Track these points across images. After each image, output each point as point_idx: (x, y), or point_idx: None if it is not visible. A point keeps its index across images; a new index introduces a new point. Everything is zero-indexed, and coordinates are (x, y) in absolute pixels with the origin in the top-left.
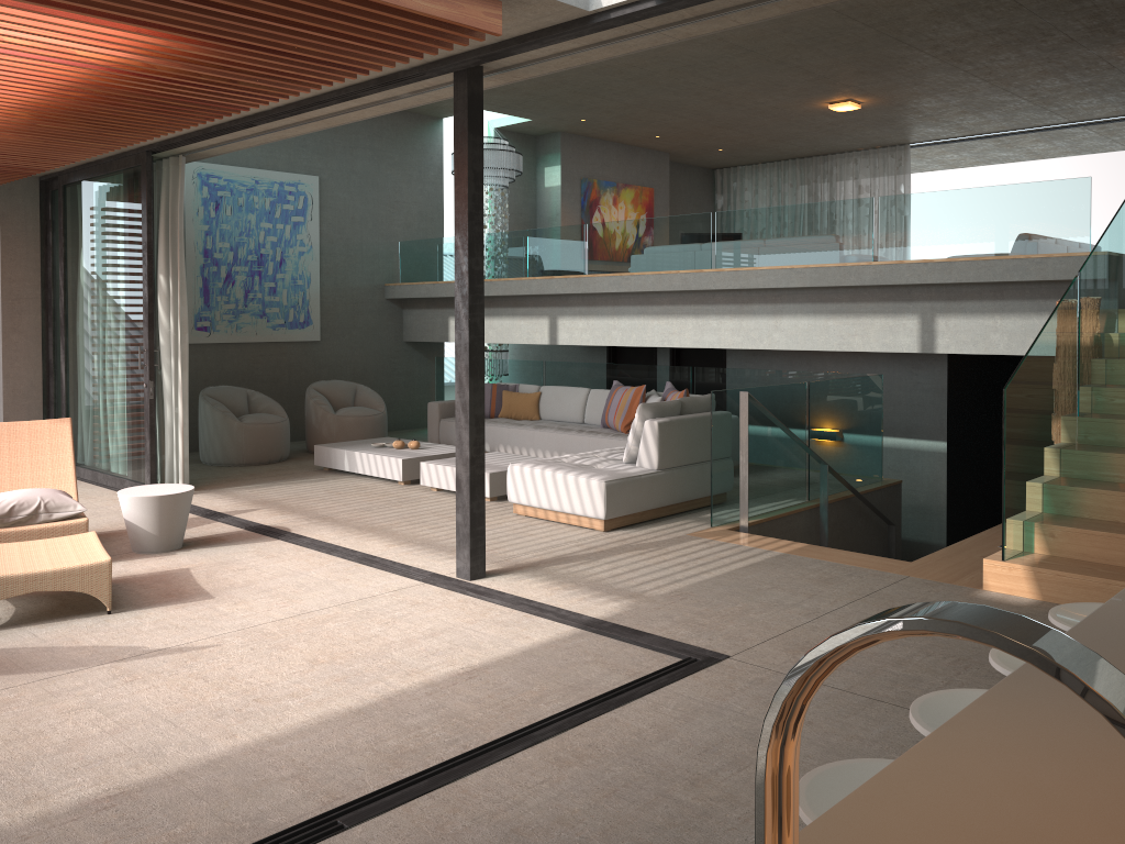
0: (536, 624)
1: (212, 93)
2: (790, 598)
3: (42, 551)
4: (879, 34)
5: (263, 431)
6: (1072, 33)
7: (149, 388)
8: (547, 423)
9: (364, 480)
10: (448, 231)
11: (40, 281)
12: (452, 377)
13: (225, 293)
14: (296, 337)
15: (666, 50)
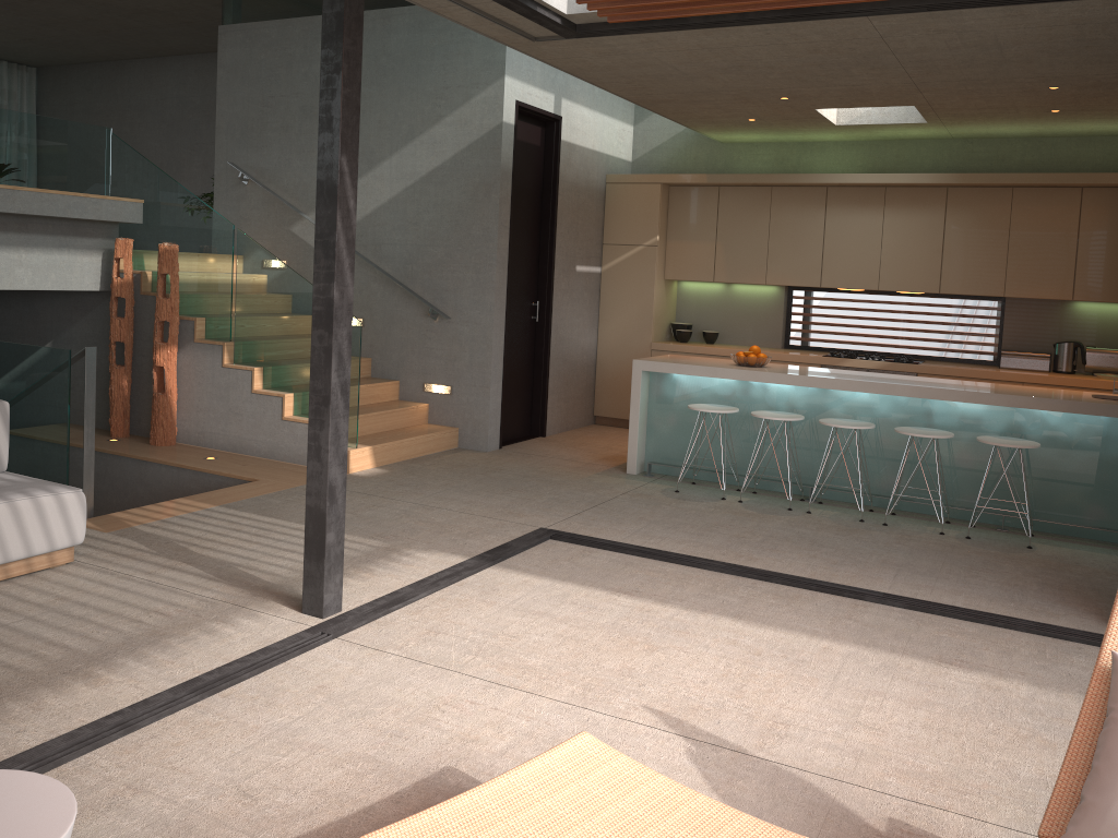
0: (486, 580)
1: None
2: (385, 510)
3: None
4: None
5: None
6: None
7: None
8: None
9: None
10: None
11: None
12: None
13: None
14: None
15: None
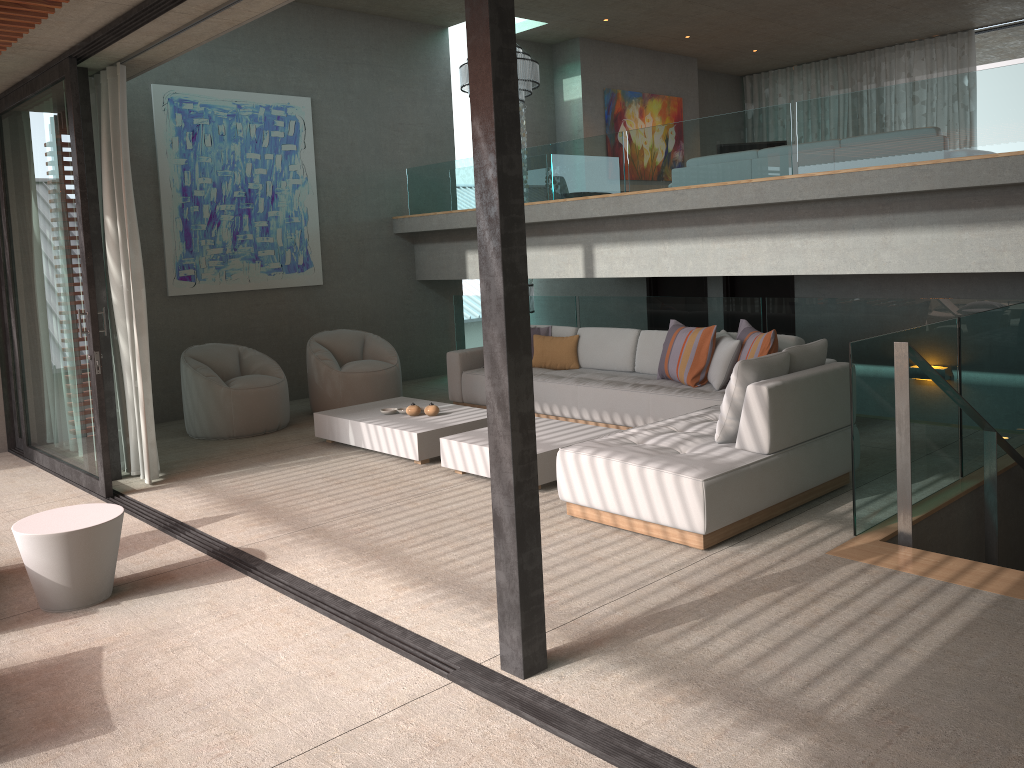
0: None
1: None
2: None
3: None
4: None
5: (254, 397)
6: None
7: (95, 361)
8: (590, 374)
9: (372, 458)
10: (460, 155)
11: None
12: (472, 317)
13: (210, 236)
14: (295, 282)
15: None
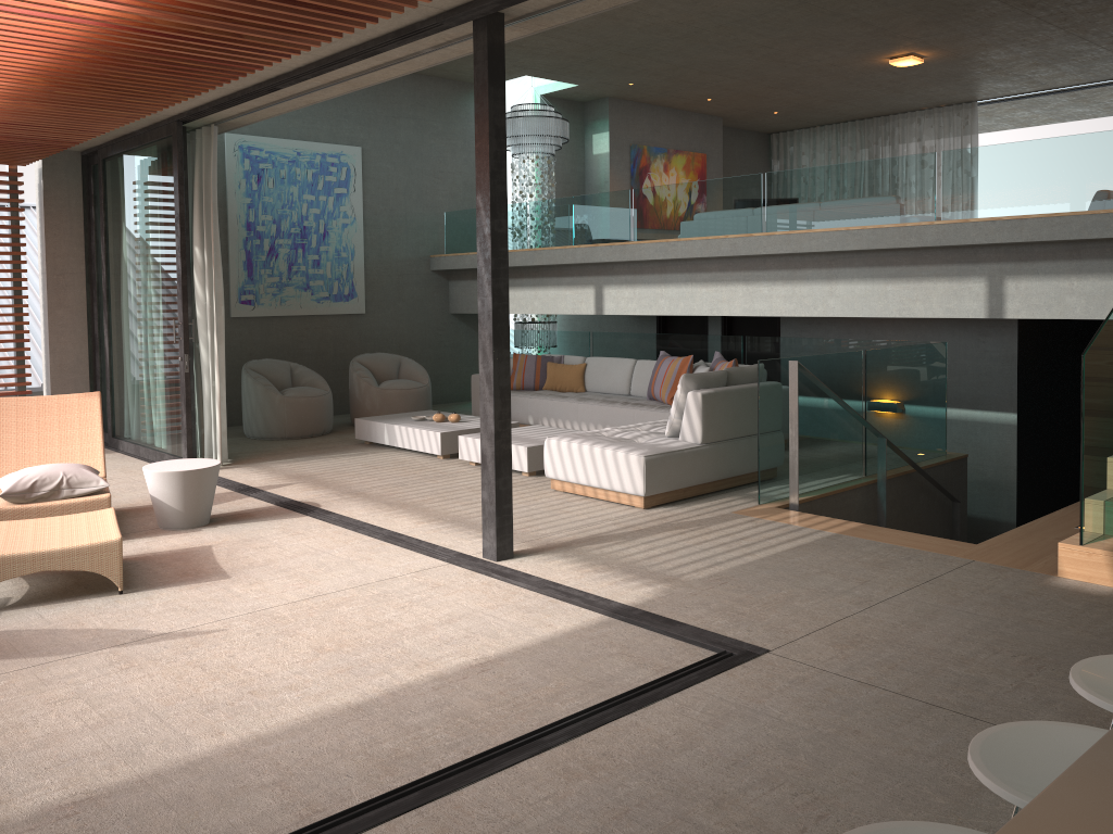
0: (561, 611)
1: (220, 51)
2: (840, 584)
3: (56, 528)
4: None
5: (304, 404)
6: None
7: (185, 361)
8: (592, 395)
9: (403, 454)
10: None
11: (84, 256)
12: None
13: (269, 267)
14: (340, 310)
15: (713, 4)
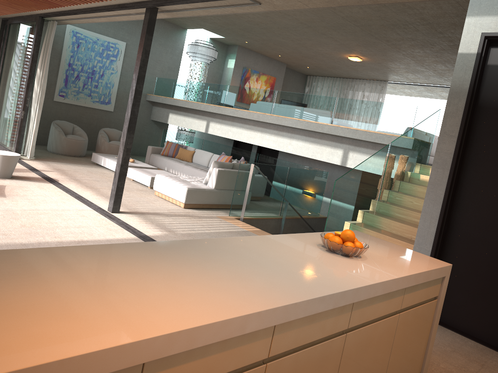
0: (122, 232)
1: None
2: None
3: None
4: (362, 30)
5: (74, 142)
6: (443, 46)
7: (22, 113)
8: (192, 164)
9: (107, 170)
10: (180, 77)
11: None
12: (168, 138)
13: (75, 83)
14: (102, 108)
15: (274, 18)
